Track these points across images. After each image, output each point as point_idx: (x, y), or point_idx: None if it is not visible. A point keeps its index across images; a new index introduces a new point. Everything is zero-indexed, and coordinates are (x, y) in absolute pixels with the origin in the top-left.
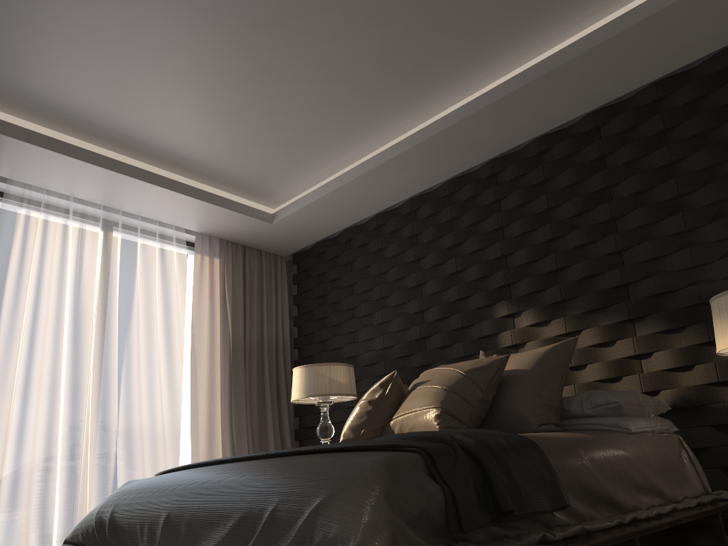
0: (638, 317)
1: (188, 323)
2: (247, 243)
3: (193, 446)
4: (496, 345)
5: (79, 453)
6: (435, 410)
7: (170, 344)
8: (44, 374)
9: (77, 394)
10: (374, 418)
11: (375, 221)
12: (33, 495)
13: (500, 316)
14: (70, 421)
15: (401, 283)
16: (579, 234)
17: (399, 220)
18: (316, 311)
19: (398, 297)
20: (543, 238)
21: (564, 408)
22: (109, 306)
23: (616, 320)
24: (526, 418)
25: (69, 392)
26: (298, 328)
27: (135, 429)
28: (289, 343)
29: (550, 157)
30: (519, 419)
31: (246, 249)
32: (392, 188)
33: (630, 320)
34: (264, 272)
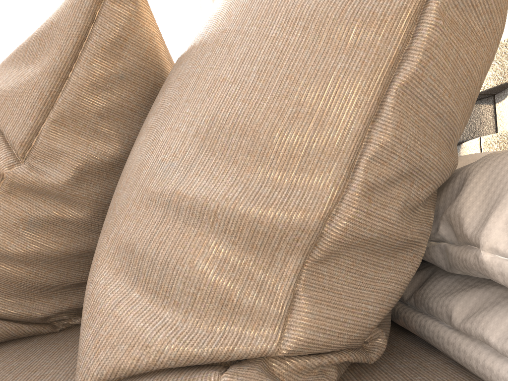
0: None
1: None
2: None
3: None
4: None
5: None
6: None
7: None
8: None
9: None
10: None
11: None
12: None
13: None
14: None
15: None
16: None
17: None
18: None
19: None
20: None
21: (462, 225)
22: None
23: None
24: (84, 310)
25: None
26: None
27: None
28: None
29: None
30: None
31: None
32: None
33: None
34: None
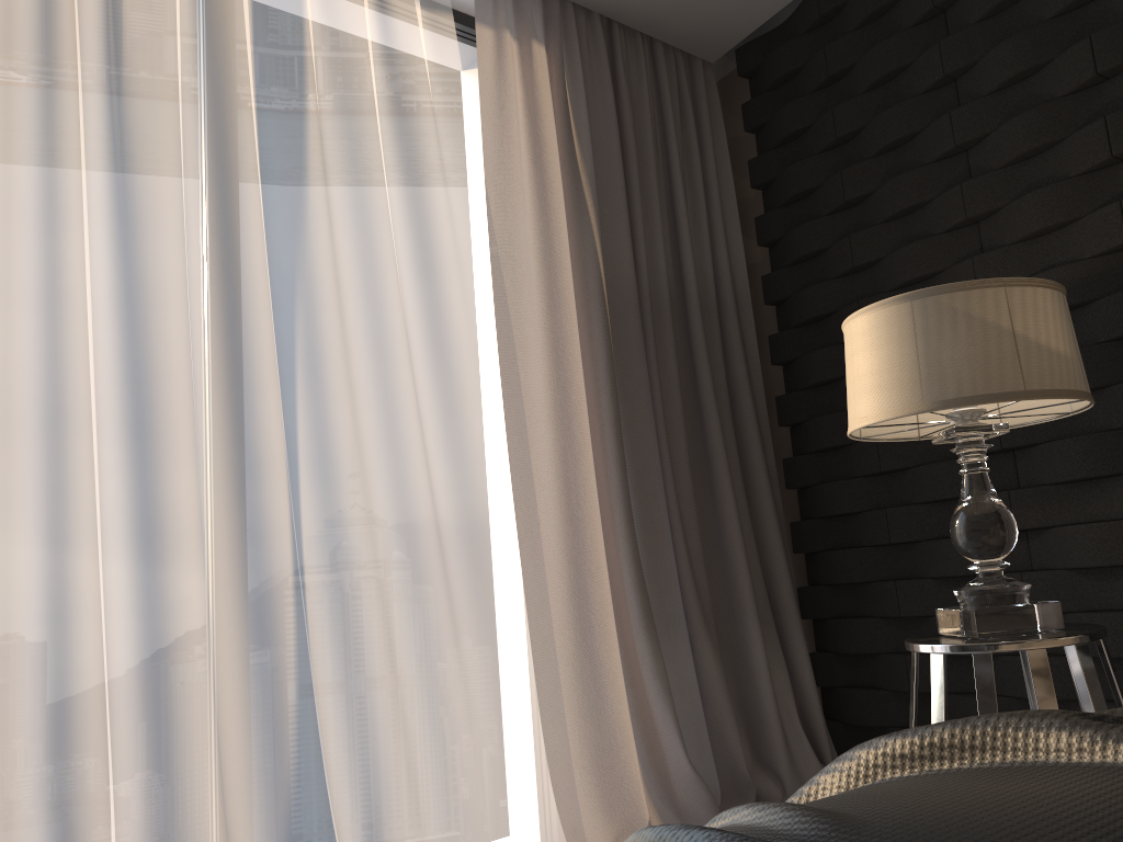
0: None
1: (478, 225)
2: (617, 8)
3: (528, 581)
4: None
5: (173, 628)
6: None
7: (435, 284)
8: (20, 365)
9: (146, 434)
10: None
11: None
12: (21, 777)
13: None
14: (137, 521)
15: None
16: None
17: None
18: (828, 186)
19: None
20: None
21: None
22: (230, 155)
23: None
24: None
25: (124, 426)
26: (770, 250)
27: (353, 540)
28: (749, 294)
29: None
30: None
31: (614, 32)
32: None
33: None
34: (666, 98)
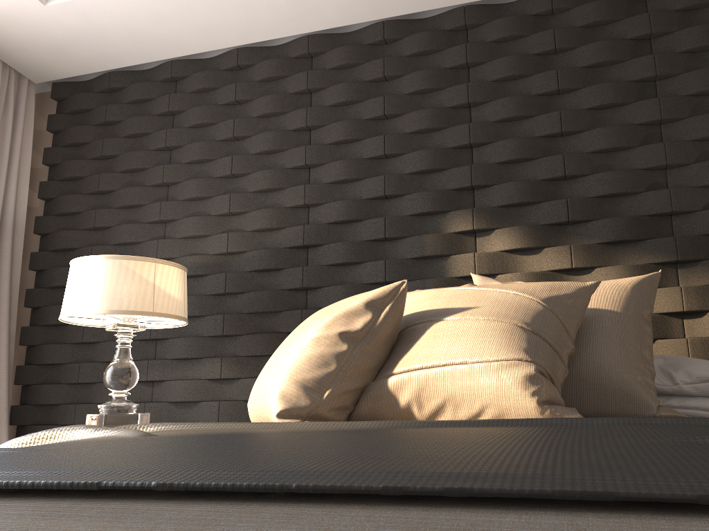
0: (690, 260)
1: None
2: None
3: None
4: (442, 272)
5: None
6: (522, 366)
7: None
8: None
9: None
10: (351, 368)
11: (235, 58)
12: None
13: (455, 230)
14: None
15: (272, 159)
16: (606, 133)
17: (283, 63)
18: (91, 178)
19: (267, 179)
20: (543, 131)
21: None
22: None
23: (654, 260)
24: (637, 393)
25: None
26: (46, 203)
27: None
28: (25, 224)
29: (563, 22)
30: (622, 394)
31: None
32: (293, 6)
33: (673, 263)
34: None
